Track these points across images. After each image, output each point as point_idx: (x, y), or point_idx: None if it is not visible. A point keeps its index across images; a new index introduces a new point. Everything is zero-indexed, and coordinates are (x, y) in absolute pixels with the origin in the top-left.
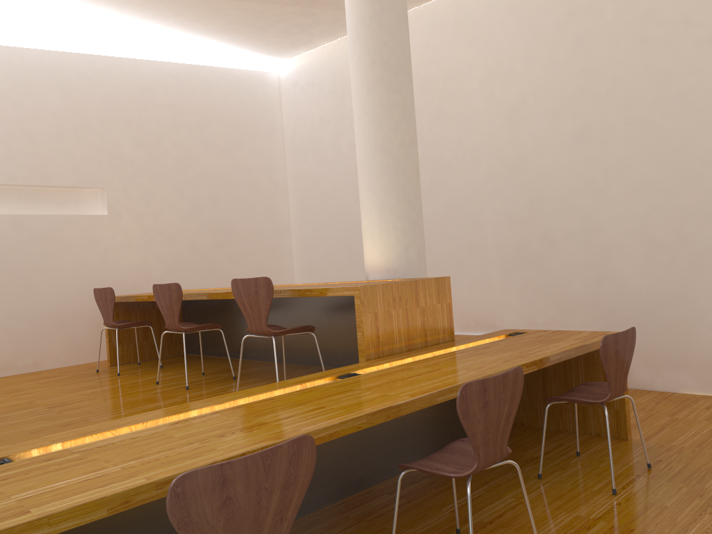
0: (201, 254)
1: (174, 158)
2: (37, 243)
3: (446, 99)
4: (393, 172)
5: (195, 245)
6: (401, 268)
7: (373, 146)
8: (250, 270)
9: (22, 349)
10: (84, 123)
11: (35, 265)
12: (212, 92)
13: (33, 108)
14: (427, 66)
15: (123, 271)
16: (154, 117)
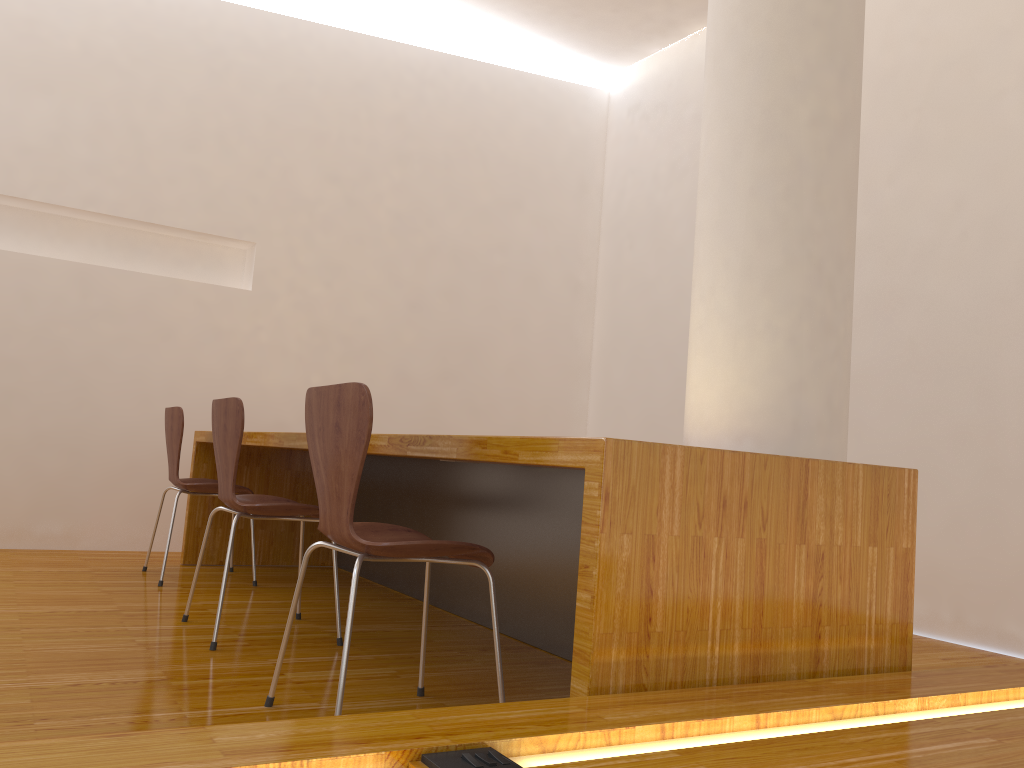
0: (413, 388)
1: (392, 211)
2: (114, 319)
3: (935, 112)
4: (786, 190)
5: (405, 370)
6: (775, 439)
7: (740, 123)
8: (502, 433)
9: (49, 505)
10: (238, 126)
11: (102, 359)
12: (480, 107)
13: (152, 88)
14: (899, 48)
15: (261, 395)
16: (366, 134)
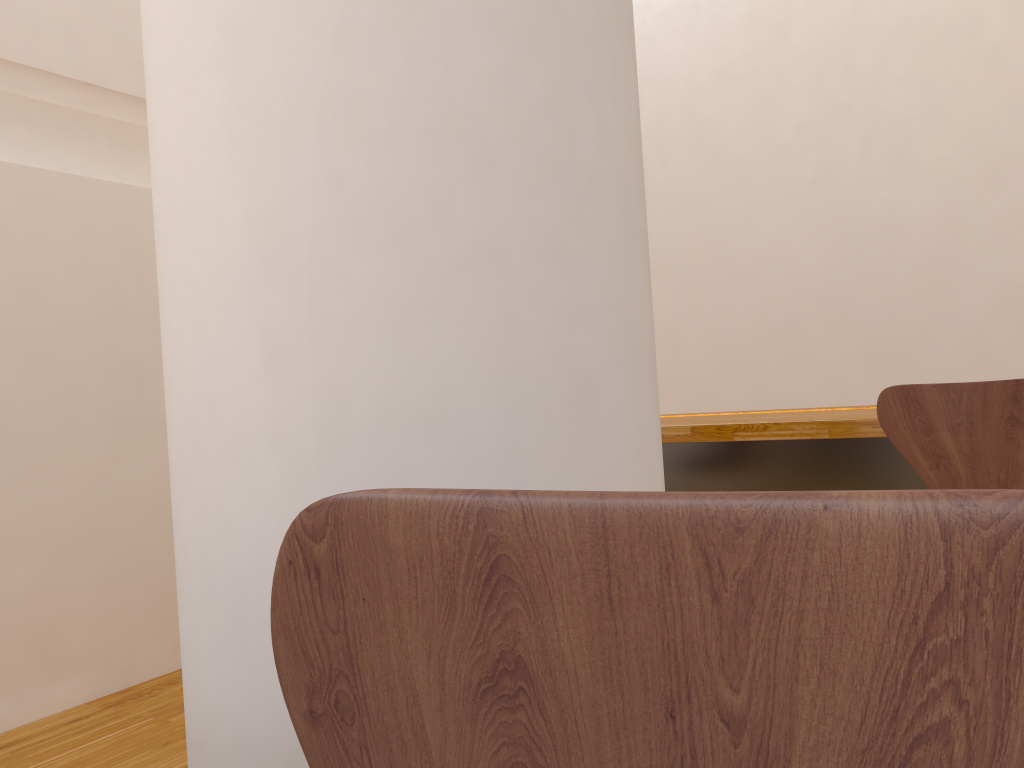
0: None
1: None
2: None
3: None
4: None
5: None
6: None
7: None
8: None
9: None
10: None
11: None
12: None
13: None
14: None
15: None
16: None
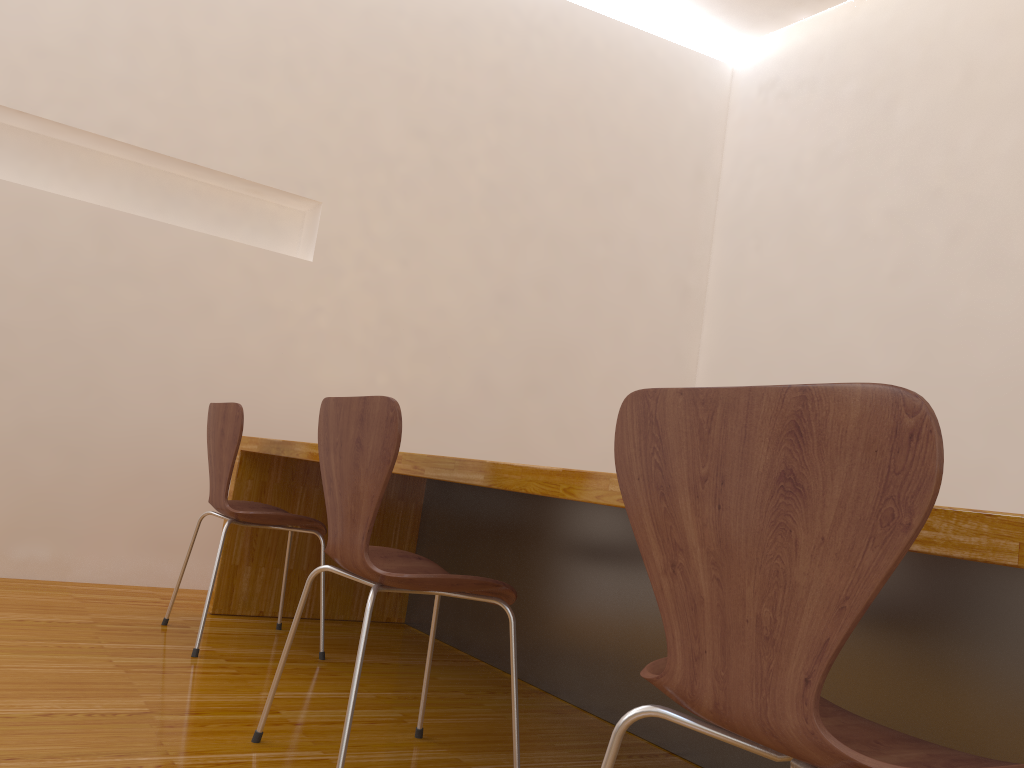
0: (494, 399)
1: (485, 180)
2: (139, 283)
3: None
4: None
5: (487, 376)
6: None
7: None
8: (592, 460)
9: (35, 520)
10: (311, 55)
11: (119, 333)
12: (592, 66)
13: None
14: None
15: (315, 395)
16: (461, 83)
